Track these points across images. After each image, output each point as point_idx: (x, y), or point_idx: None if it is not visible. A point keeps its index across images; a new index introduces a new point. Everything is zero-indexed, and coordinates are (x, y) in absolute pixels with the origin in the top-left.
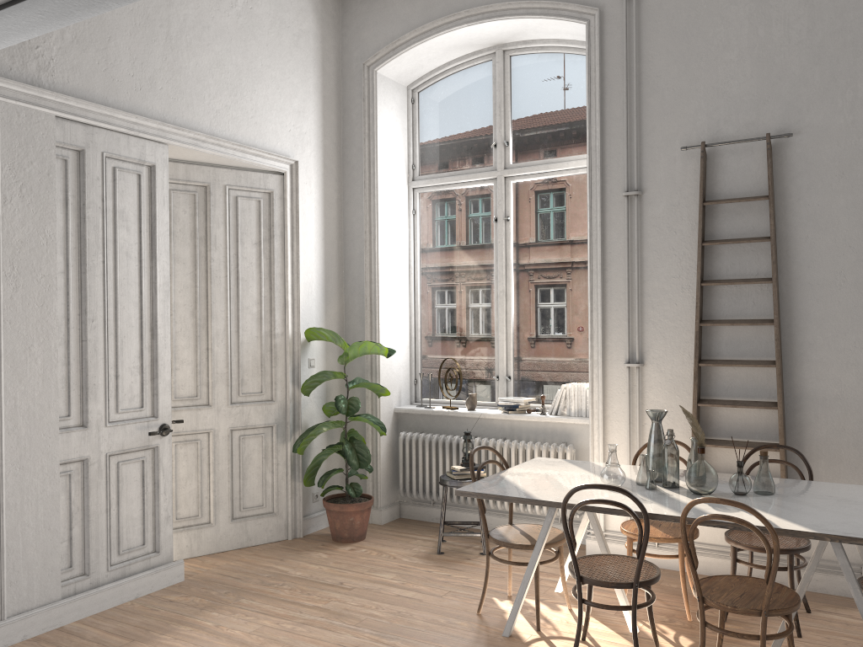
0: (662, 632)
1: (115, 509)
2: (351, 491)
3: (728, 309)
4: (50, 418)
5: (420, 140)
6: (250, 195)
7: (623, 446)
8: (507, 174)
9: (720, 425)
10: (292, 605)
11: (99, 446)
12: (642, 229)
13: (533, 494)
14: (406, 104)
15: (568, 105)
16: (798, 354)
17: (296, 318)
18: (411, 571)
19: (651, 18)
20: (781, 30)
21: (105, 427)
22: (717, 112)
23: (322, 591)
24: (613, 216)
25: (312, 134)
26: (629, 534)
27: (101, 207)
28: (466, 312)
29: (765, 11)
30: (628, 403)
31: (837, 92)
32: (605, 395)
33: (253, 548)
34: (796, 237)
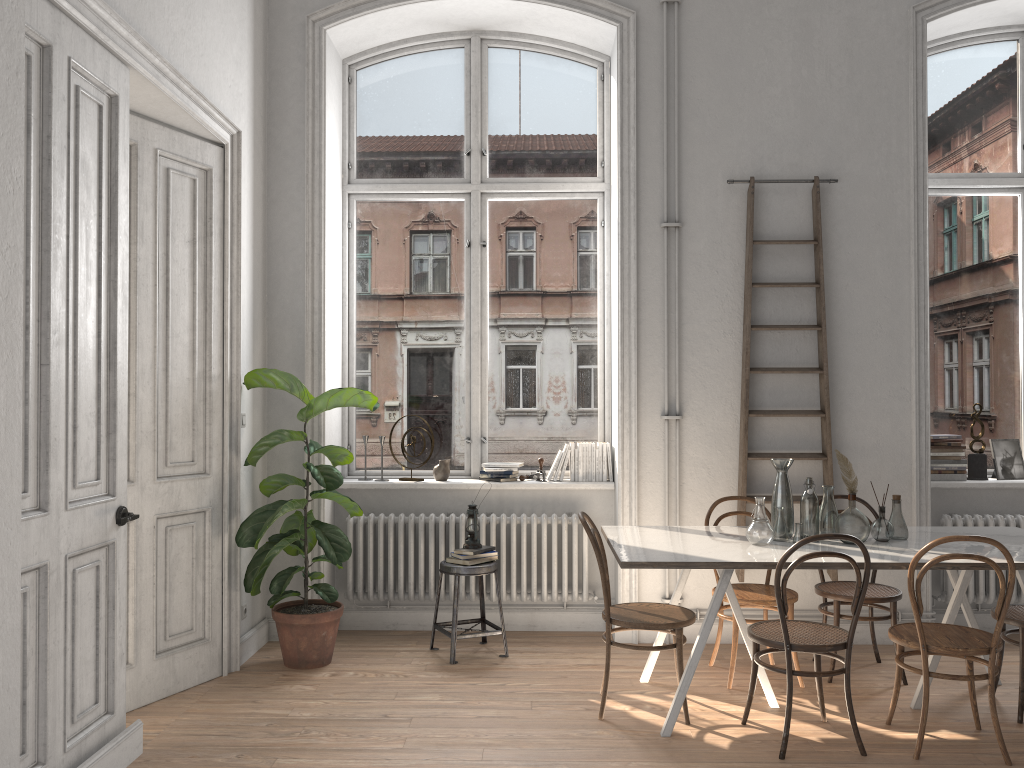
0: (798, 702)
1: (70, 648)
2: (324, 595)
3: (771, 357)
4: (12, 495)
5: (360, 132)
6: (184, 170)
7: (658, 510)
8: (486, 190)
9: (764, 480)
10: (362, 753)
11: (59, 544)
12: (681, 266)
13: (712, 557)
14: (342, 83)
15: (562, 118)
16: (839, 403)
17: (235, 355)
18: (451, 687)
19: (691, 35)
20: (823, 74)
21: (65, 511)
22: (761, 148)
23: (376, 730)
24: (647, 248)
25: (246, 98)
26: (740, 601)
27: (66, 147)
28: (424, 358)
29: (808, 52)
30: (667, 460)
31: (874, 144)
32: (638, 453)
33: (187, 694)
34: (837, 285)
